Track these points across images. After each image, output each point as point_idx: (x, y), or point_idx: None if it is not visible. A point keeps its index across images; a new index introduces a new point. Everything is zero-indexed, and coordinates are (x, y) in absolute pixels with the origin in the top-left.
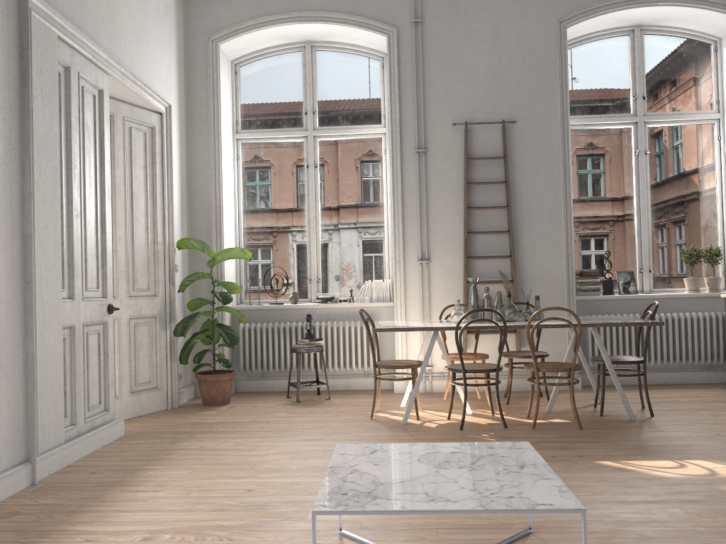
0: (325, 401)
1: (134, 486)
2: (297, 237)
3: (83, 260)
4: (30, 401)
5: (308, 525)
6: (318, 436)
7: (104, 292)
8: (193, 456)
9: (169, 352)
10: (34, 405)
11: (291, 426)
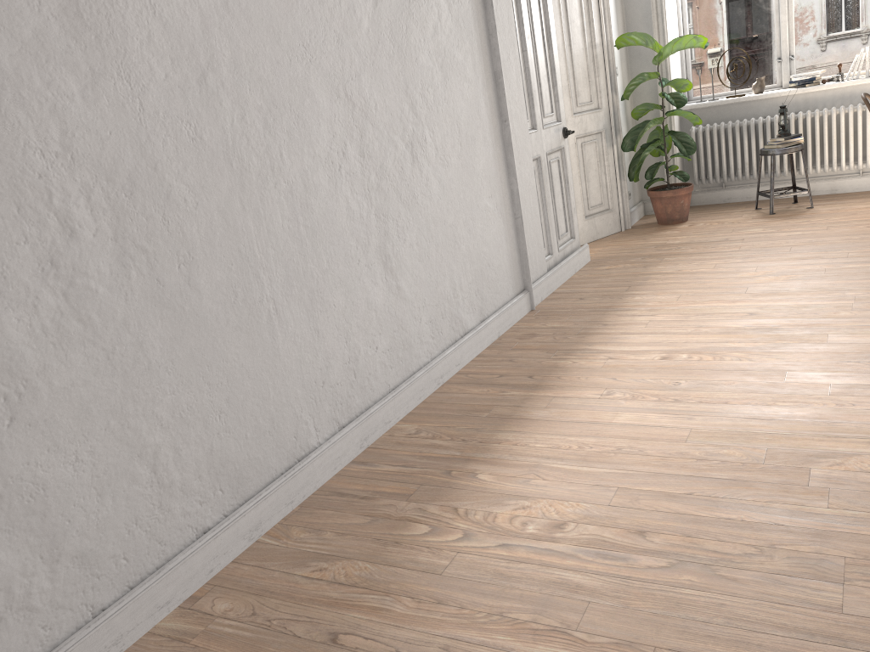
0: (806, 212)
1: (627, 311)
2: (760, 4)
3: (537, 85)
4: (520, 235)
5: (830, 348)
6: (812, 254)
7: (557, 116)
8: (674, 280)
9: (617, 170)
10: (524, 239)
11: (774, 244)
